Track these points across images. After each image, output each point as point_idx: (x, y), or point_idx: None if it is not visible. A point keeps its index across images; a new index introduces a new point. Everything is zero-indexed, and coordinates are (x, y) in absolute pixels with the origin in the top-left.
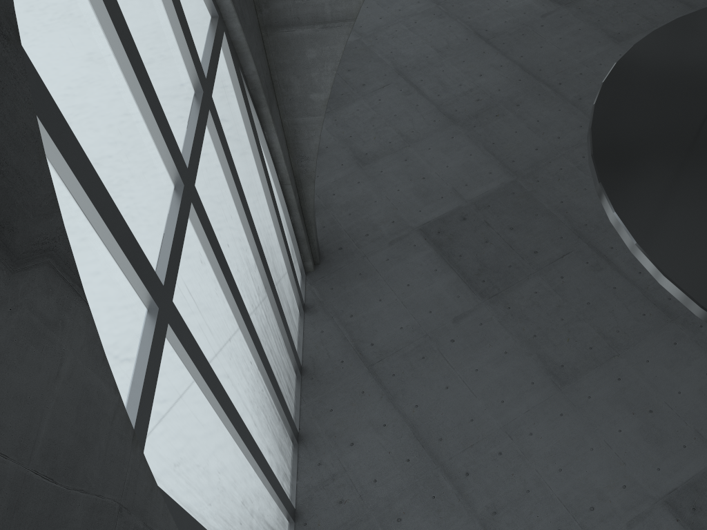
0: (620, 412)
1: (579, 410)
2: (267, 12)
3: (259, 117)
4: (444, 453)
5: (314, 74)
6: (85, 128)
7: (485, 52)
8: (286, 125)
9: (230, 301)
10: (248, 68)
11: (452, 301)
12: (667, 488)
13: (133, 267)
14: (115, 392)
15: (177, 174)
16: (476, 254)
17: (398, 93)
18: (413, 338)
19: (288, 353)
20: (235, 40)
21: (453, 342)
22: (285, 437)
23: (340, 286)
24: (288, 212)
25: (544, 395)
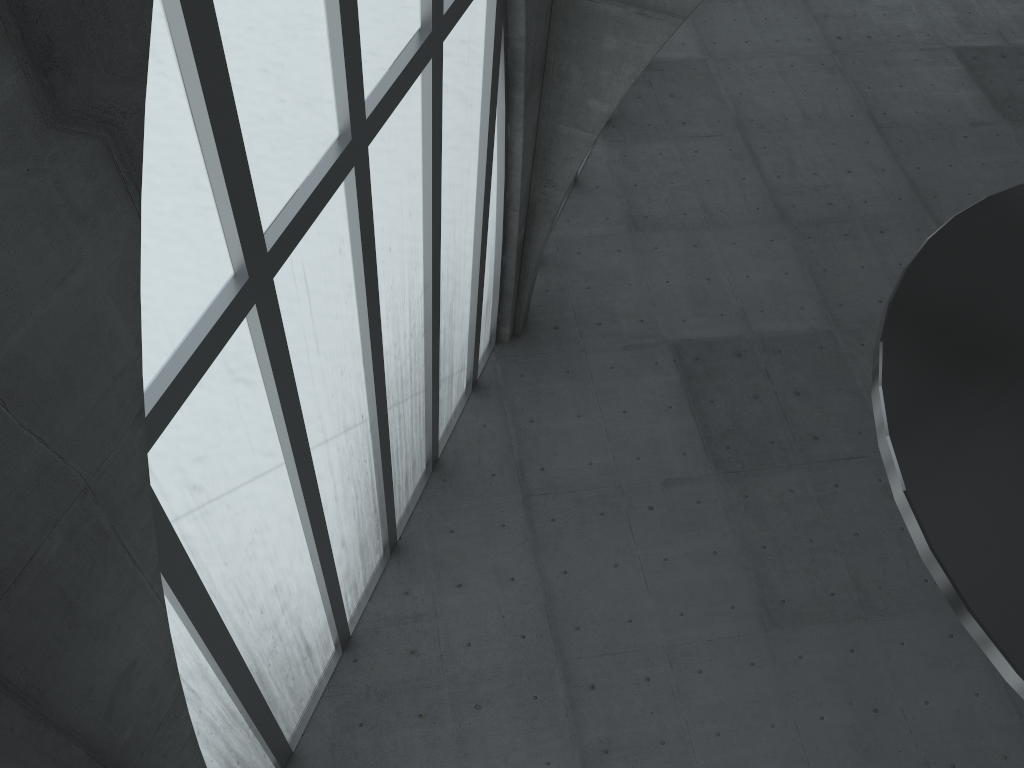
0: (833, 694)
1: (779, 668)
2: None
3: (508, 103)
4: (575, 647)
5: (604, 73)
6: (235, 3)
7: (870, 142)
8: (542, 129)
9: (363, 323)
10: (515, 29)
11: (673, 457)
12: None
13: (232, 208)
14: (136, 344)
15: (347, 121)
16: (734, 409)
17: (725, 153)
18: (599, 483)
19: (425, 433)
20: None
21: (651, 511)
22: (375, 539)
23: (533, 376)
24: (503, 248)
25: (741, 629)
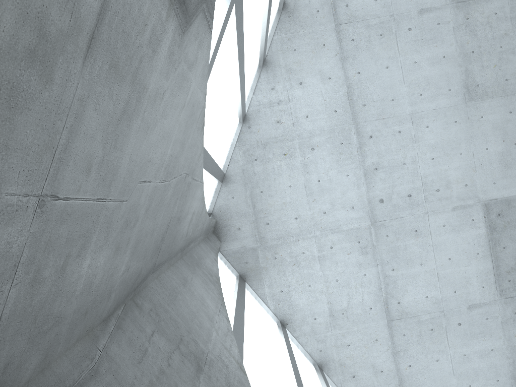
0: (495, 136)
1: (469, 123)
2: None
3: None
4: (362, 116)
5: None
6: None
7: None
8: None
9: None
10: None
11: None
12: (491, 197)
13: None
14: (204, 97)
15: None
16: None
17: None
18: (380, 14)
19: None
20: None
21: (410, 31)
22: (256, 63)
23: None
24: None
25: (452, 102)
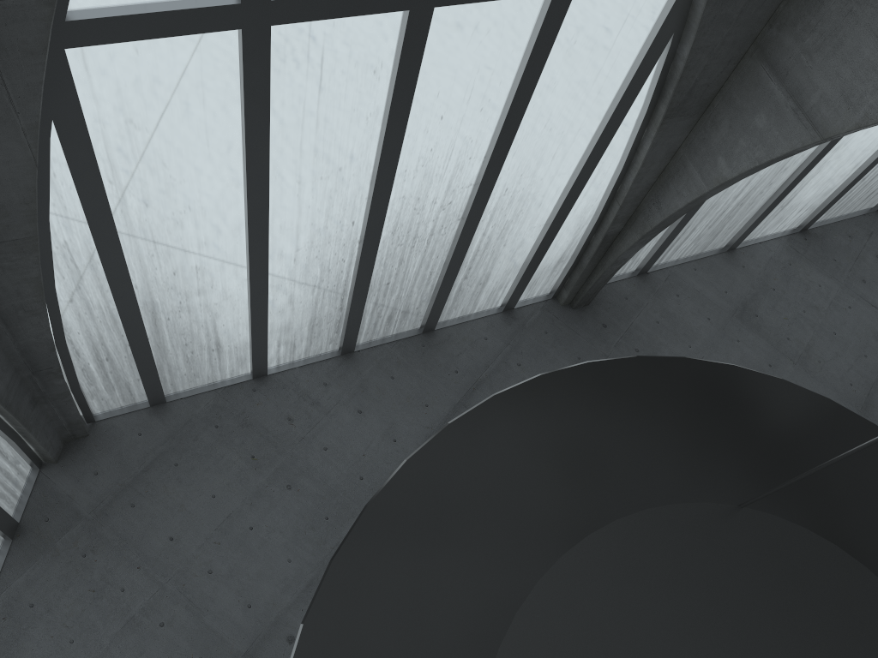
0: None
1: None
2: (773, 35)
3: (653, 109)
4: None
5: (742, 142)
6: None
7: None
8: (677, 156)
9: (379, 148)
10: (683, 48)
11: None
12: None
13: None
14: None
15: None
16: None
17: (872, 327)
18: None
19: (430, 299)
20: (694, 5)
21: None
22: (332, 330)
23: (553, 340)
24: (595, 227)
25: None
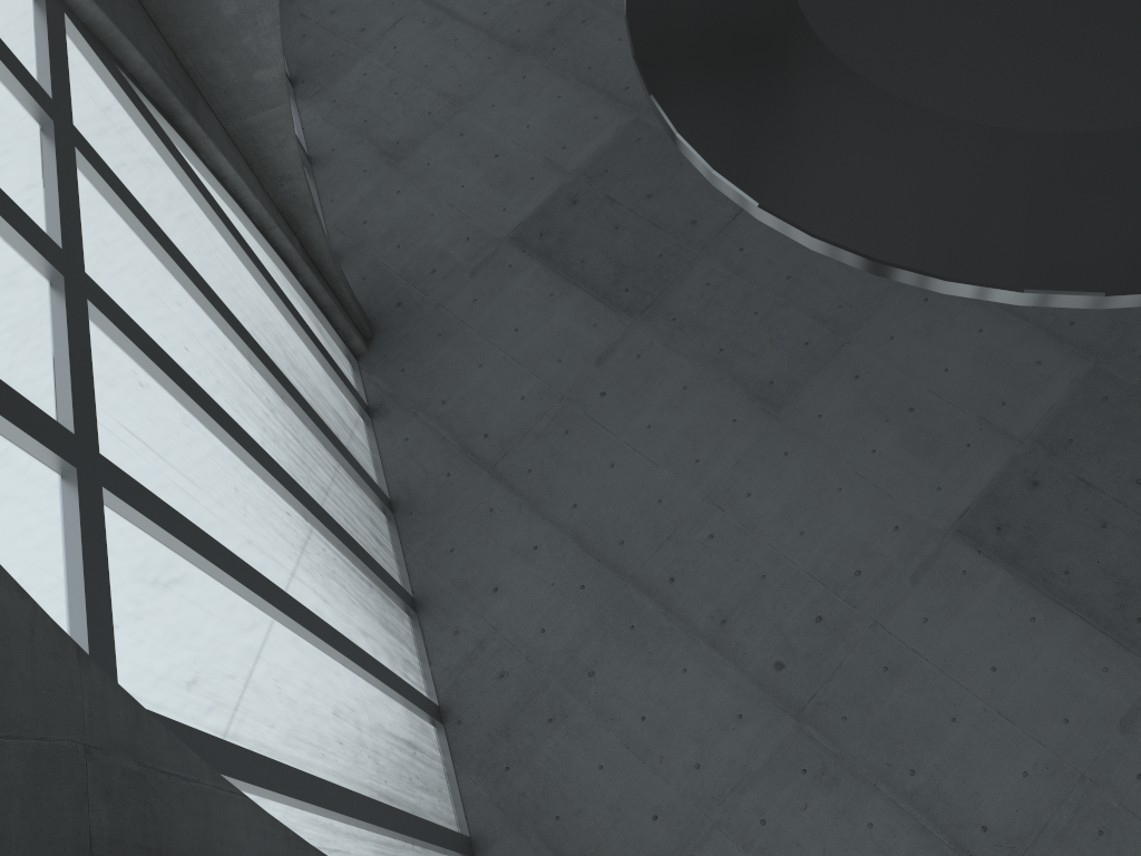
0: (868, 424)
1: (810, 439)
2: None
3: (184, 134)
4: (632, 560)
5: (247, 39)
6: None
7: None
8: (235, 135)
9: (217, 432)
10: (132, 61)
11: (588, 335)
12: (956, 512)
13: (7, 419)
14: (23, 597)
15: (45, 263)
16: (606, 252)
17: (421, 28)
18: (544, 408)
19: (359, 486)
20: (91, 21)
21: (605, 396)
22: (391, 609)
23: (414, 362)
24: (292, 271)
25: (755, 432)
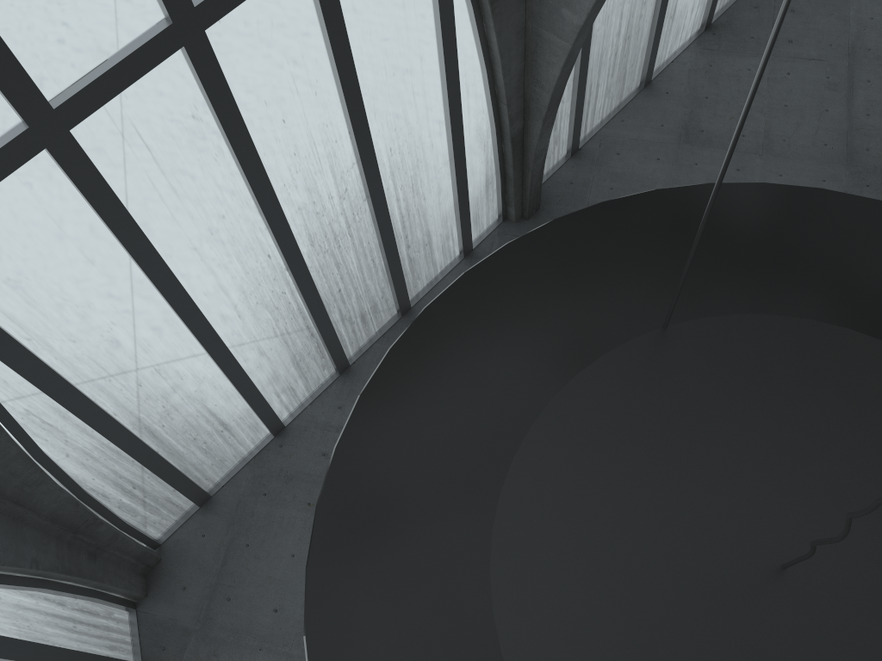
0: None
1: None
2: None
3: (478, 2)
4: None
5: None
6: None
7: None
8: (528, 31)
9: (245, 179)
10: None
11: None
12: None
13: None
14: None
15: (164, 7)
16: None
17: (820, 80)
18: None
19: (389, 283)
20: None
21: None
22: (317, 357)
23: None
24: (498, 136)
25: None
